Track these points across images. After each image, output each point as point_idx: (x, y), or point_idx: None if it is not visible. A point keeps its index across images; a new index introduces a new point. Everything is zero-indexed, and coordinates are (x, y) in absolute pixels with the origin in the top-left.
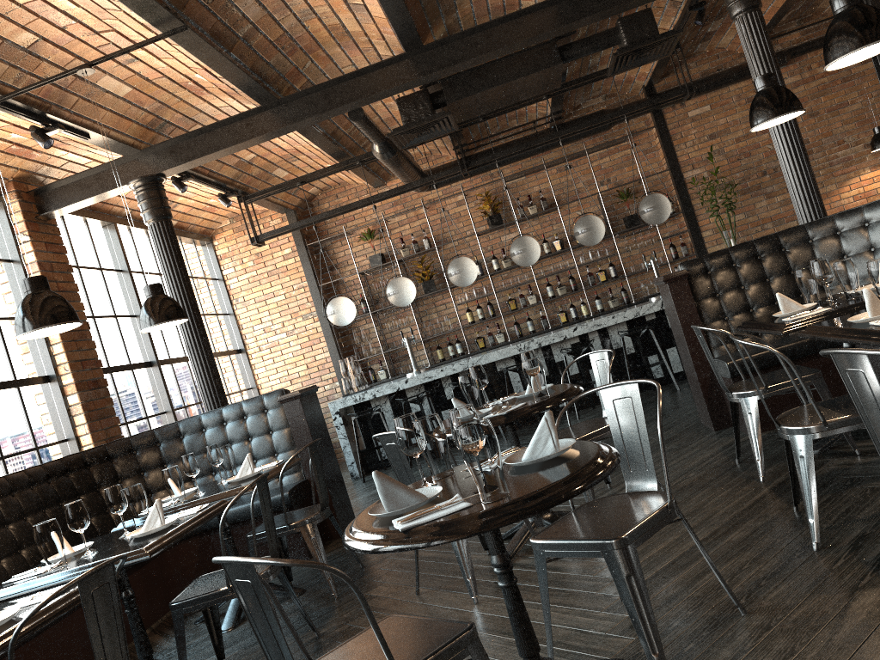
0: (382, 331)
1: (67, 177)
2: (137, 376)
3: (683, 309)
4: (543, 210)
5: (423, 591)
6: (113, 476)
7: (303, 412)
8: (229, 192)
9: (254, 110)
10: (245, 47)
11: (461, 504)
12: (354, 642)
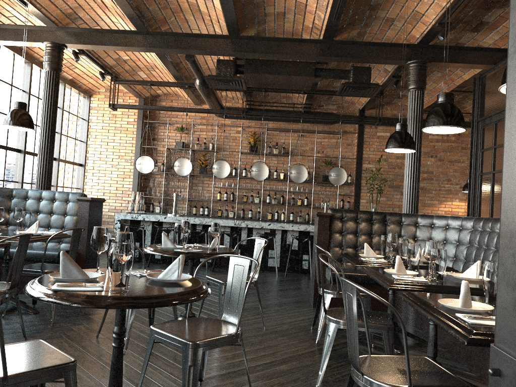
0: (168, 185)
1: (8, 24)
2: (8, 155)
3: (321, 234)
4: (281, 154)
5: (101, 337)
6: None
7: (89, 210)
8: (106, 72)
9: (132, 31)
10: None
11: (97, 288)
12: (5, 347)
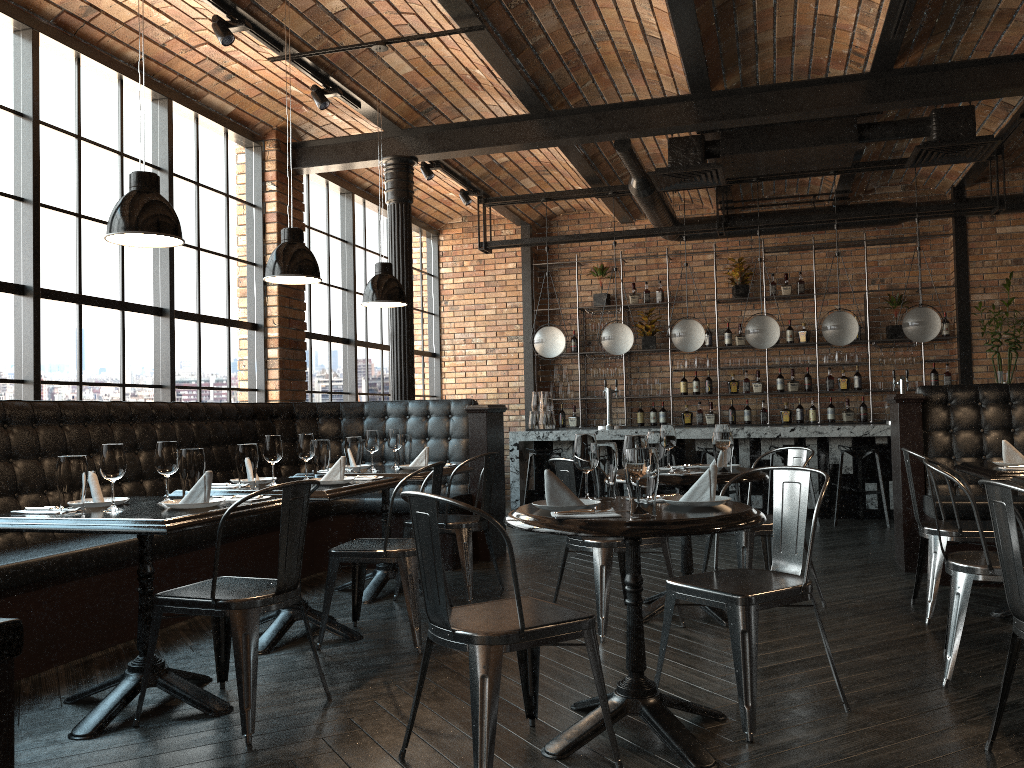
0: (586, 376)
1: (326, 138)
2: (333, 350)
3: (907, 435)
4: (797, 294)
5: None
6: (292, 435)
7: (486, 427)
8: (471, 190)
9: (522, 116)
10: (532, 55)
11: (612, 514)
12: (490, 604)
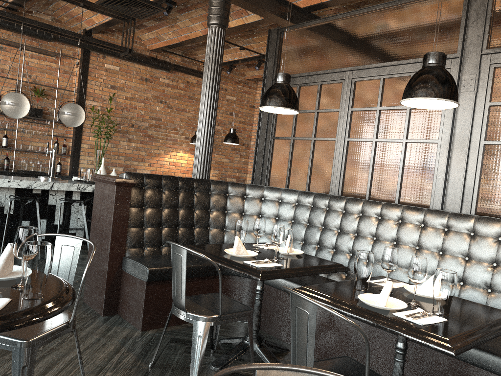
0: None
1: None
2: None
3: (119, 211)
4: None
5: None
6: None
7: None
8: None
9: None
10: None
11: None
12: None
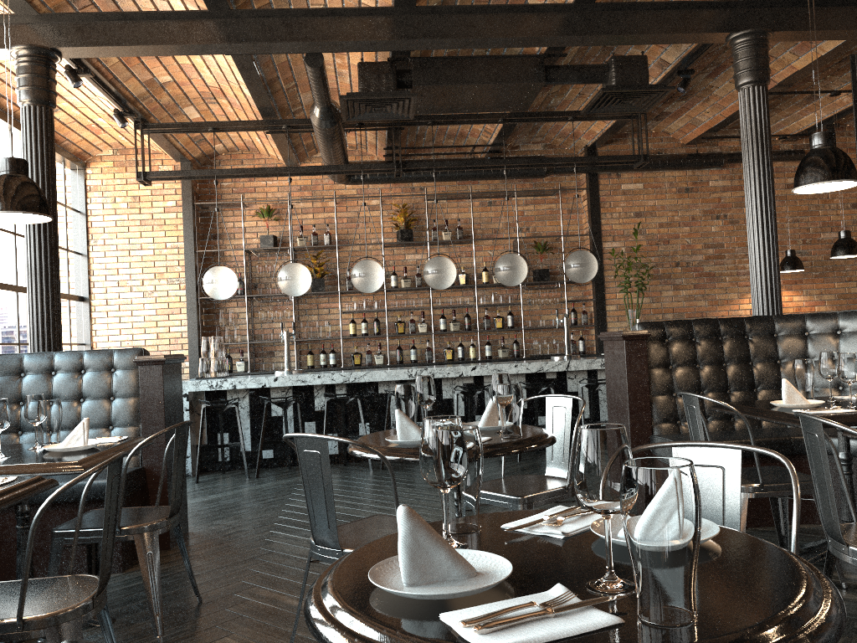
0: (253, 319)
1: None
2: None
3: (634, 373)
4: (458, 239)
5: None
6: None
7: (163, 382)
8: (127, 111)
9: (198, 13)
10: None
11: (595, 615)
12: None
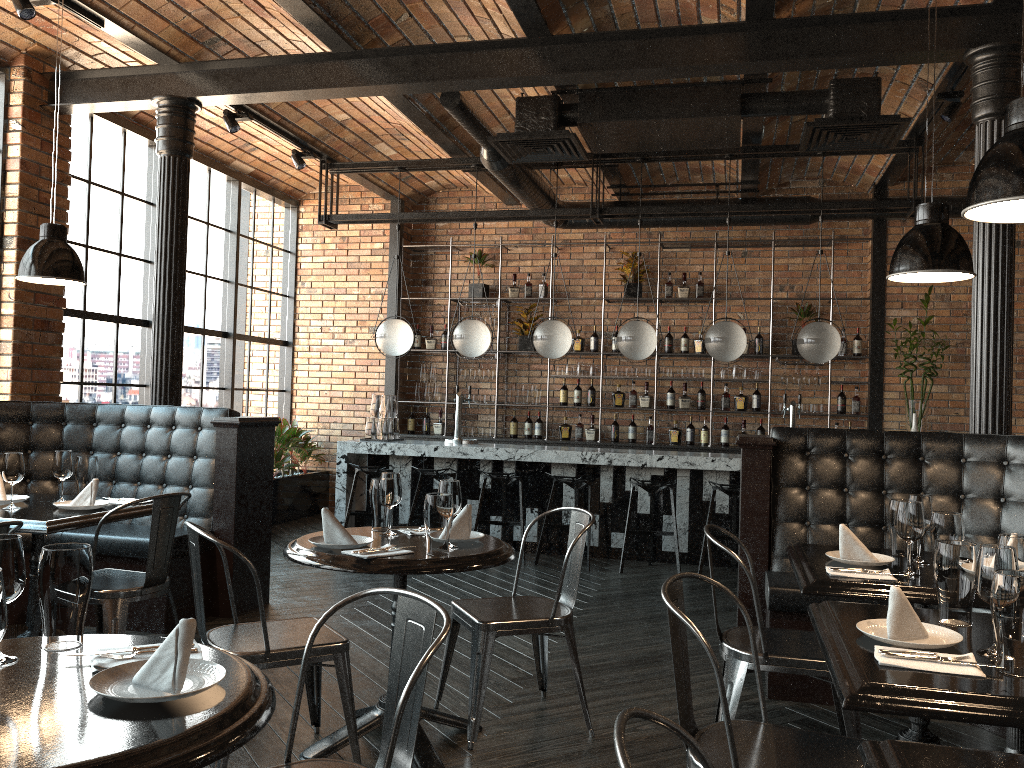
0: (458, 377)
1: (89, 69)
2: (122, 333)
3: (751, 491)
4: (694, 298)
5: None
6: None
7: (236, 446)
8: (309, 151)
9: (324, 55)
10: None
11: None
12: None
